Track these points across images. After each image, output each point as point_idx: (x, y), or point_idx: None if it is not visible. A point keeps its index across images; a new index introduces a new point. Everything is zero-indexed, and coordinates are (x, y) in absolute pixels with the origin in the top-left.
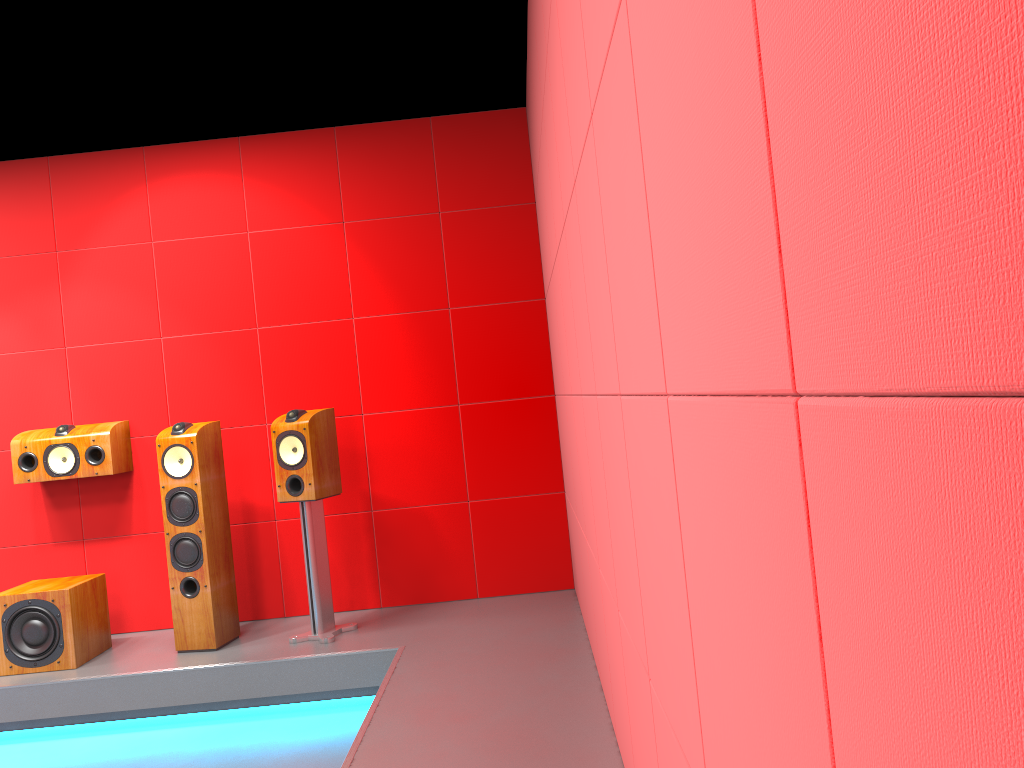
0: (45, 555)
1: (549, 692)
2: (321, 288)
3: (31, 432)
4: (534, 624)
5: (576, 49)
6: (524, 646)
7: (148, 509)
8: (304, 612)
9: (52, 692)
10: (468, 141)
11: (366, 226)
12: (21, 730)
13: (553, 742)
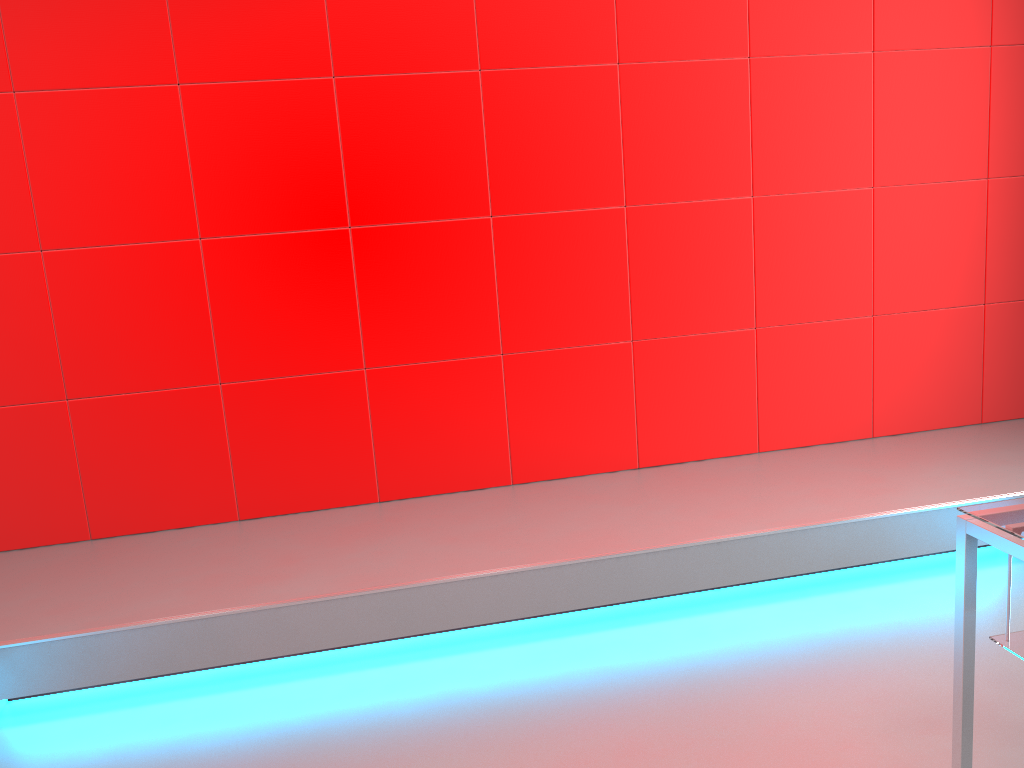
0: None
1: (243, 537)
2: None
3: None
4: None
5: (575, 13)
6: (52, 571)
7: None
8: None
9: None
10: None
11: None
12: None
13: (372, 519)
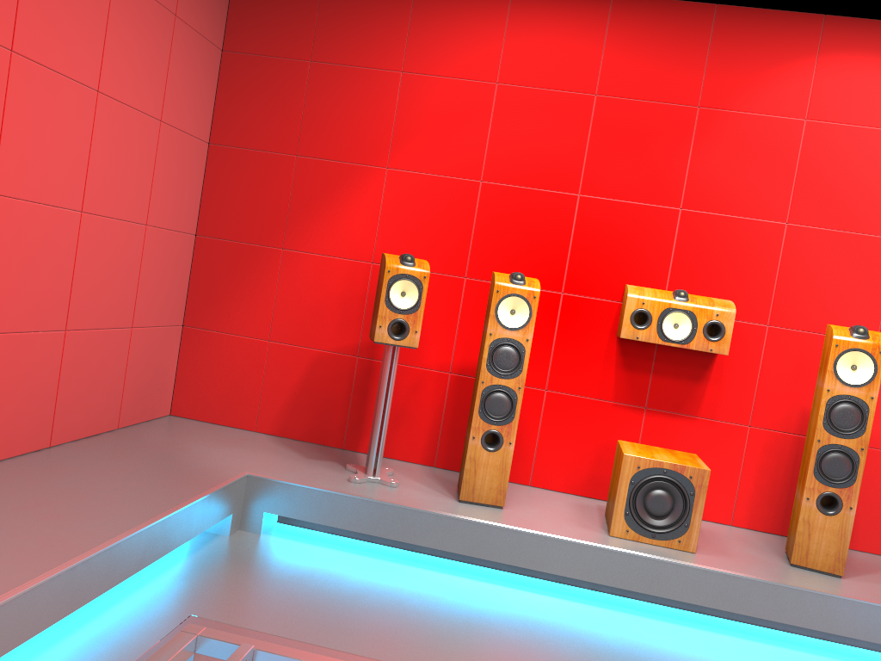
0: (601, 412)
1: None
2: None
3: (640, 288)
4: None
5: None
6: None
7: (722, 396)
8: (861, 548)
9: (696, 577)
10: None
11: None
12: (618, 596)
13: None
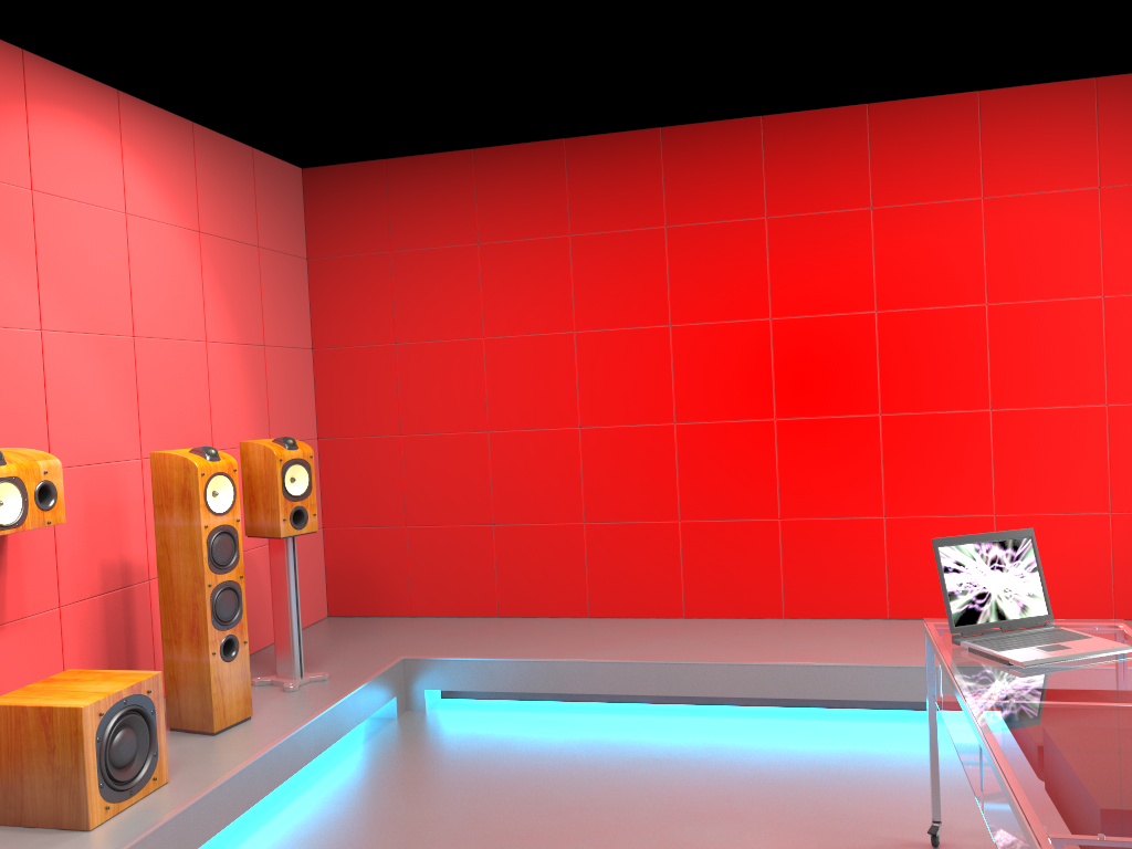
0: None
1: (587, 626)
2: (184, 301)
3: None
4: (416, 626)
5: (842, 277)
6: (473, 629)
7: (25, 582)
8: None
9: (216, 800)
10: (273, 184)
11: (215, 242)
12: None
13: (673, 626)
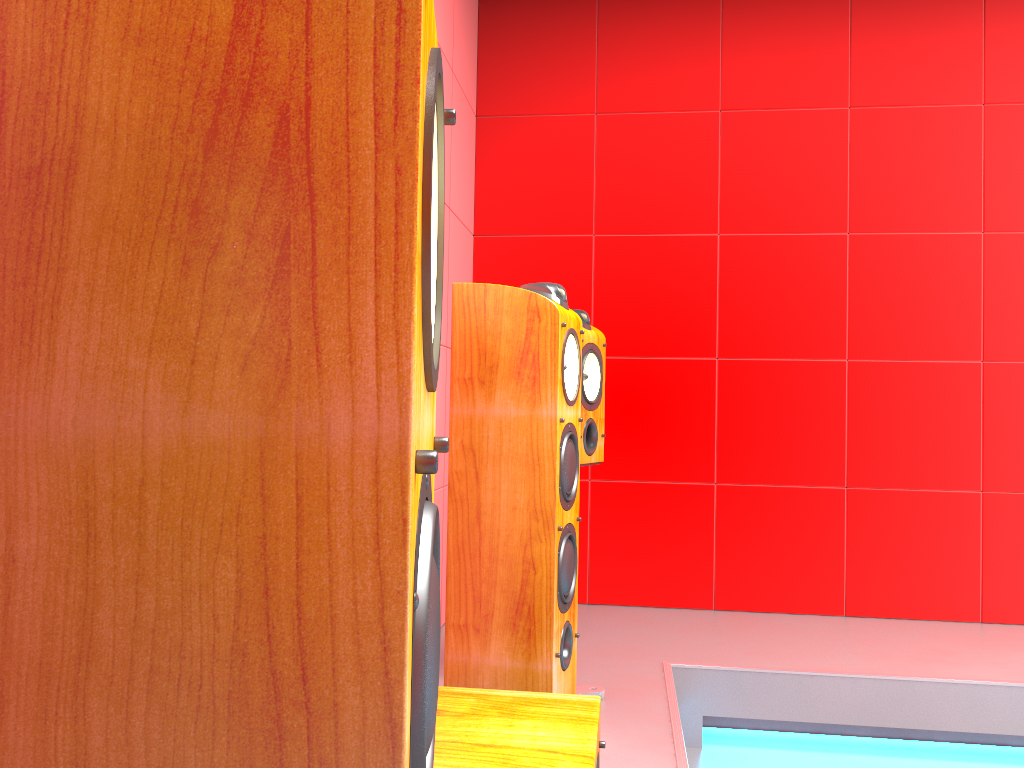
0: None
1: (865, 628)
2: None
3: None
4: (617, 618)
5: None
6: (706, 625)
7: None
8: None
9: None
10: None
11: None
12: None
13: (991, 634)
